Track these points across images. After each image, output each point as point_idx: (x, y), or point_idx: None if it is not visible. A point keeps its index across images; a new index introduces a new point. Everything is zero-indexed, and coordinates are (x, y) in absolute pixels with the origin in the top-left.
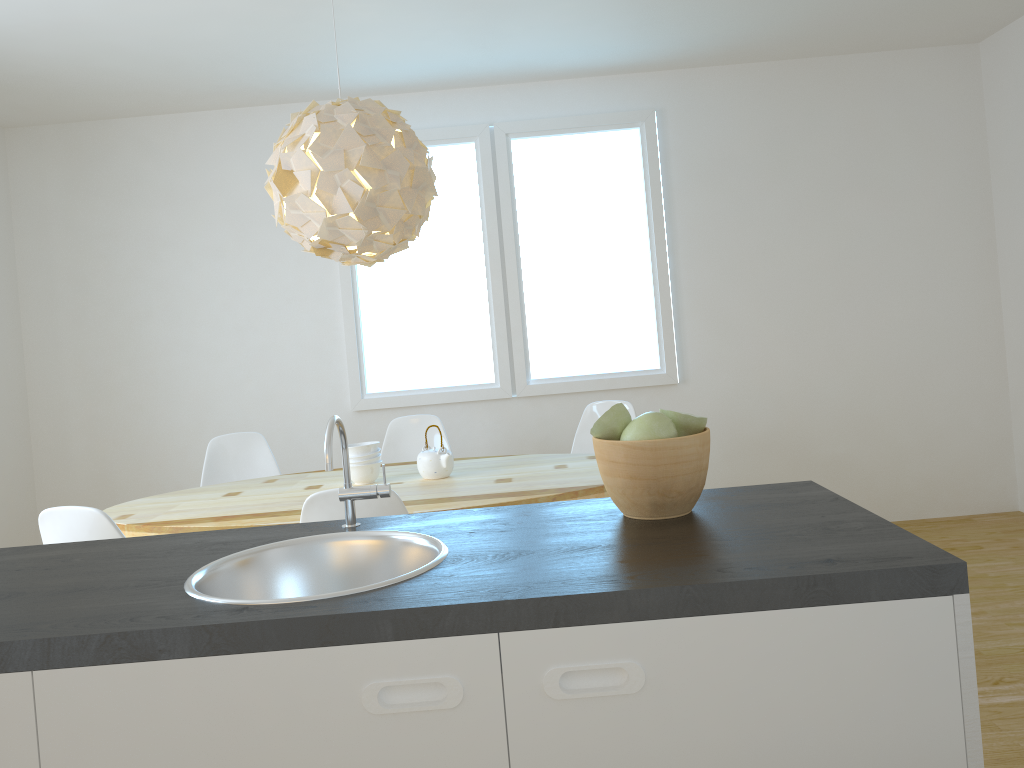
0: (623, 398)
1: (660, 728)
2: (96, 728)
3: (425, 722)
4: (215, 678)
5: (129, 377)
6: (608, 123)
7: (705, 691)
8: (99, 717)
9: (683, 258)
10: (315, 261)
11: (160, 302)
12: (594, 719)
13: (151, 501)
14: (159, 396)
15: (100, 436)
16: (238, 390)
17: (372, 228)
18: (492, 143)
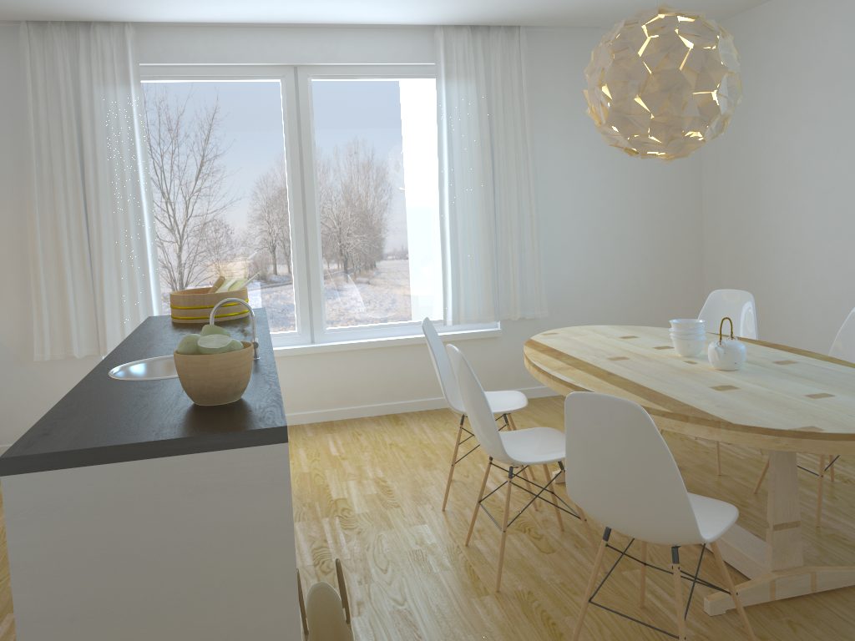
0: None
1: None
2: None
3: None
4: None
5: (753, 228)
6: None
7: None
8: None
9: None
10: None
11: (774, 165)
12: None
13: (597, 328)
14: (769, 246)
15: (736, 272)
16: (820, 249)
17: (629, 134)
18: None
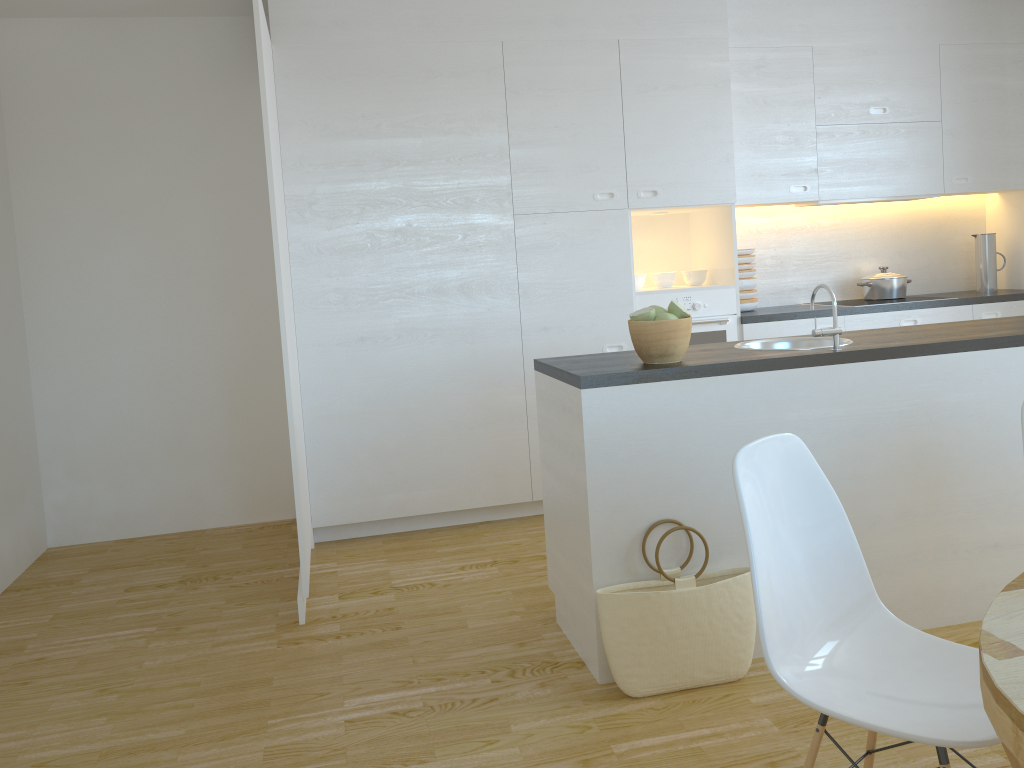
0: None
1: None
2: None
3: None
4: None
5: None
6: None
7: None
8: None
9: None
10: None
11: None
12: None
13: None
14: None
15: None
16: None
17: None
18: None
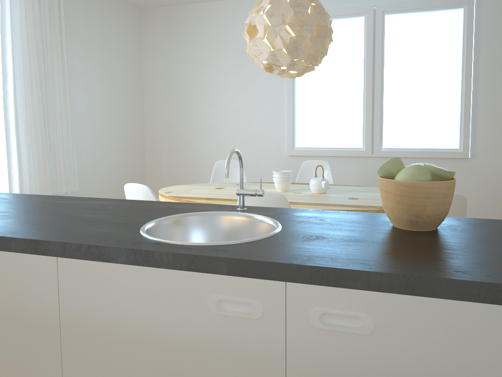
0: (434, 163)
1: (380, 359)
2: (82, 291)
3: (240, 323)
4: (136, 277)
5: (186, 129)
6: (444, 5)
7: (413, 343)
8: (84, 285)
9: (481, 86)
10: (275, 78)
11: (202, 94)
12: (338, 344)
13: (183, 187)
14: (199, 139)
15: (173, 155)
16: (234, 140)
17: (294, 57)
18: (374, 17)
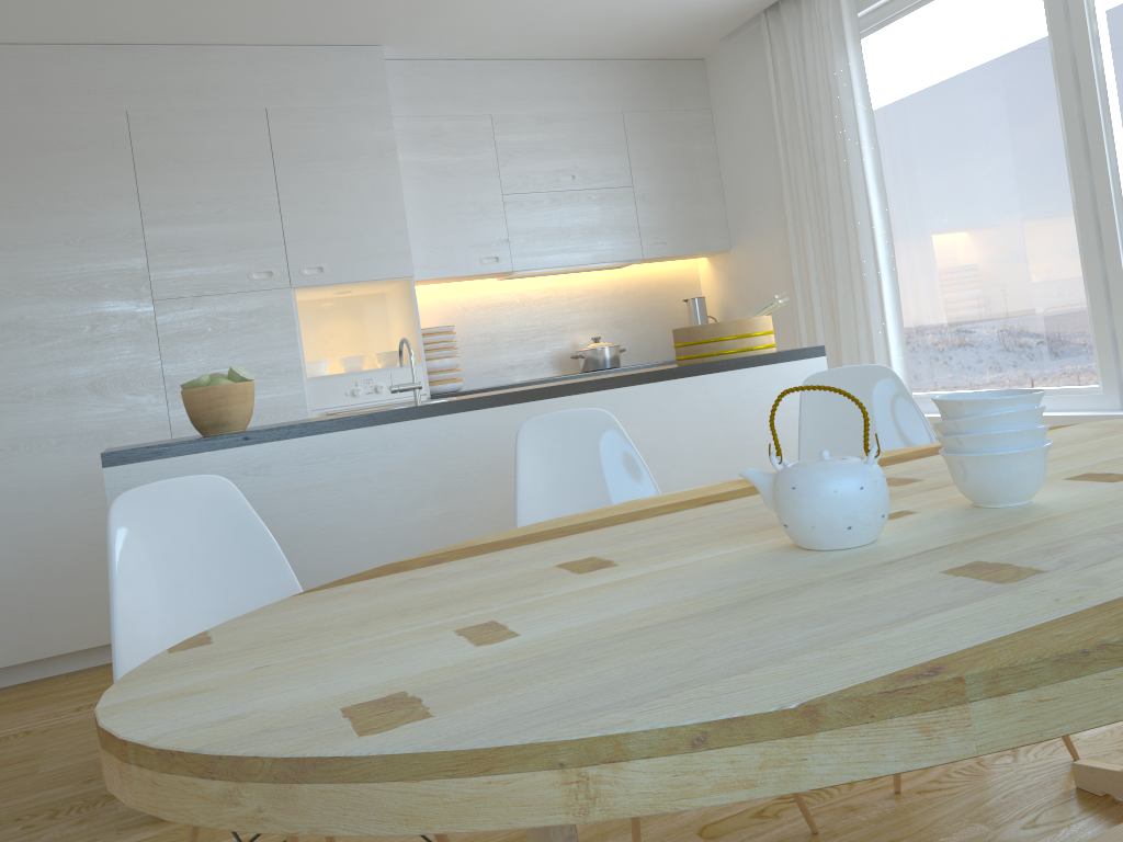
0: None
1: None
2: None
3: None
4: None
5: None
6: None
7: None
8: None
9: None
10: None
11: None
12: None
13: None
14: None
15: None
16: None
17: None
18: None
